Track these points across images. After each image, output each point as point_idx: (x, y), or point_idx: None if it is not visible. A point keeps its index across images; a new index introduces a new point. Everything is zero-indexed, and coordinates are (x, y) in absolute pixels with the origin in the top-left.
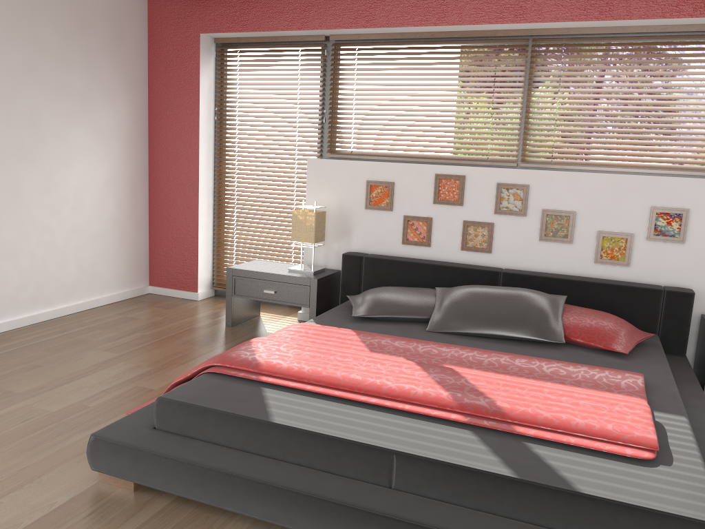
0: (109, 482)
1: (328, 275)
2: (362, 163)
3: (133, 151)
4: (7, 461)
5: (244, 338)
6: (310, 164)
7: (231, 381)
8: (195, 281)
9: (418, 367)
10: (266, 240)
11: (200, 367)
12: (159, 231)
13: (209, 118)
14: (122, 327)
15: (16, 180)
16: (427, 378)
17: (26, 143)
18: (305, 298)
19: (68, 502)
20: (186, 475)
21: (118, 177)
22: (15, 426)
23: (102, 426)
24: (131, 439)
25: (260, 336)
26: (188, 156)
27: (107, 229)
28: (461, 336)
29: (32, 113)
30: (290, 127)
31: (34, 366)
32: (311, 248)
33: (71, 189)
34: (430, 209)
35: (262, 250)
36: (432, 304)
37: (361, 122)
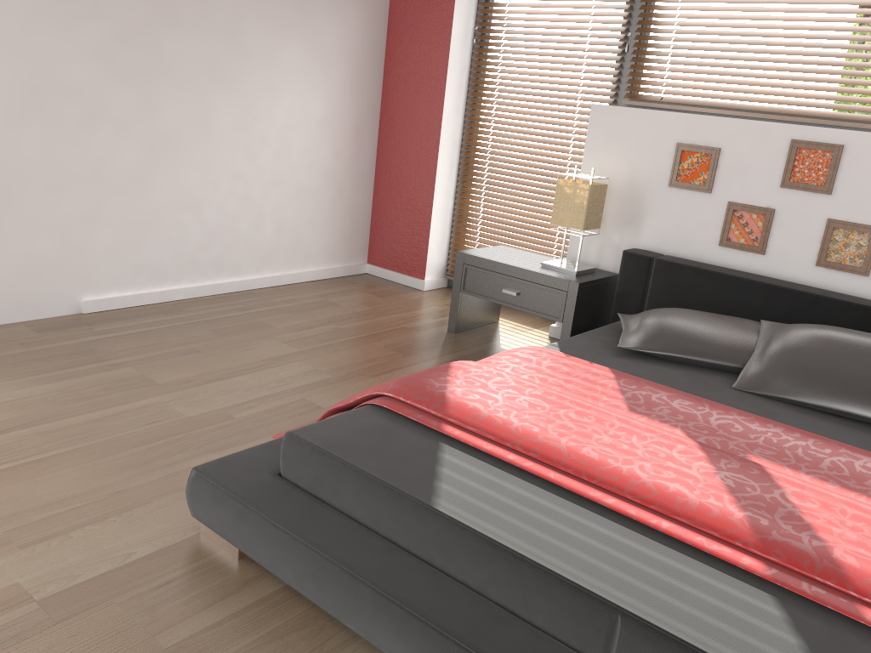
0: (211, 537)
1: (598, 279)
2: (674, 116)
3: (361, 83)
4: (104, 478)
5: (467, 352)
6: (595, 114)
7: (400, 424)
8: (422, 264)
9: (702, 454)
10: (521, 219)
11: (366, 394)
12: (385, 193)
13: (465, 41)
14: (317, 314)
15: (206, 108)
16: (713, 478)
17: (221, 61)
18: (558, 308)
19: (149, 556)
20: (298, 560)
21: (339, 116)
22: (136, 428)
23: (238, 448)
24: (241, 487)
25: (489, 352)
26: (431, 92)
27: (318, 184)
28: (791, 406)
29: (231, 20)
30: (574, 57)
31: (192, 350)
32: (580, 237)
33: (275, 126)
34: (774, 195)
35: (515, 232)
36: (749, 346)
37: (682, 52)
